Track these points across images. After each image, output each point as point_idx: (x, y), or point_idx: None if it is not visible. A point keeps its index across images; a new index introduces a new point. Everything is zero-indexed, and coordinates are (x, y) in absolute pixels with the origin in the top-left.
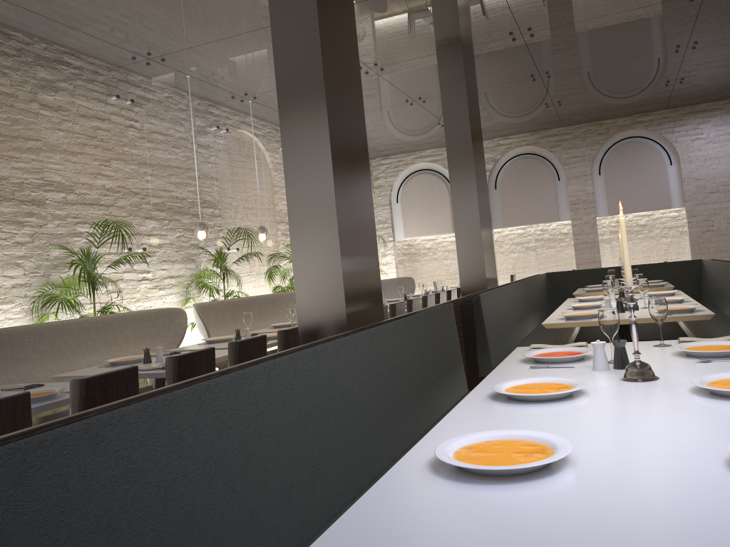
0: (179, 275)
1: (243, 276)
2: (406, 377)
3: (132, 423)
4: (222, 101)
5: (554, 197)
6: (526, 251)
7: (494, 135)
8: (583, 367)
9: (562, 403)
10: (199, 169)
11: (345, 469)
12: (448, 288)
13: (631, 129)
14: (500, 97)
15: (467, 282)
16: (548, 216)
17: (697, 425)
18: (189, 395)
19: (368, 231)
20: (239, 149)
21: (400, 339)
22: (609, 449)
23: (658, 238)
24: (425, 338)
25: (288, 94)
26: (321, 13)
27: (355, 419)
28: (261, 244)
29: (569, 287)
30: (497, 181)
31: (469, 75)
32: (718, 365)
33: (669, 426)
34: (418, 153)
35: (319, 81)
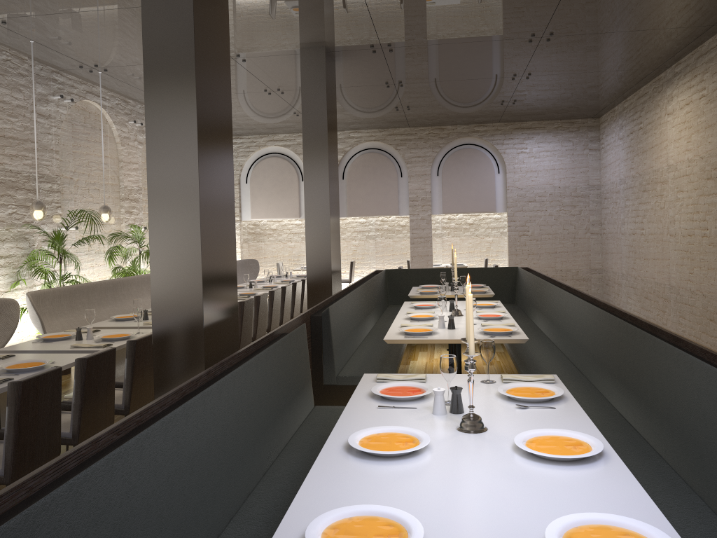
0: (9, 256)
1: (81, 256)
2: (263, 410)
3: (13, 537)
4: (68, 69)
5: (396, 192)
6: (366, 239)
7: (345, 128)
8: (424, 408)
9: (409, 460)
10: (38, 141)
11: (206, 518)
12: (291, 270)
13: (468, 136)
14: (356, 97)
15: (313, 280)
16: (389, 209)
17: (520, 496)
18: (67, 491)
19: (229, 250)
20: (85, 122)
21: (259, 373)
22: (452, 526)
23: (482, 237)
24: (281, 365)
25: (157, 111)
26: (197, 33)
27: (216, 465)
28: (103, 223)
29: (404, 284)
30: (345, 172)
31: (330, 80)
32: (533, 412)
33: (498, 496)
34: (271, 136)
35: (190, 102)
